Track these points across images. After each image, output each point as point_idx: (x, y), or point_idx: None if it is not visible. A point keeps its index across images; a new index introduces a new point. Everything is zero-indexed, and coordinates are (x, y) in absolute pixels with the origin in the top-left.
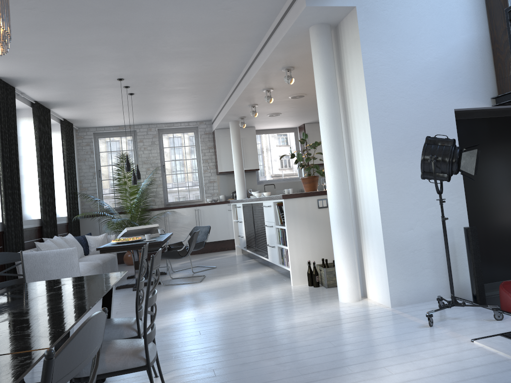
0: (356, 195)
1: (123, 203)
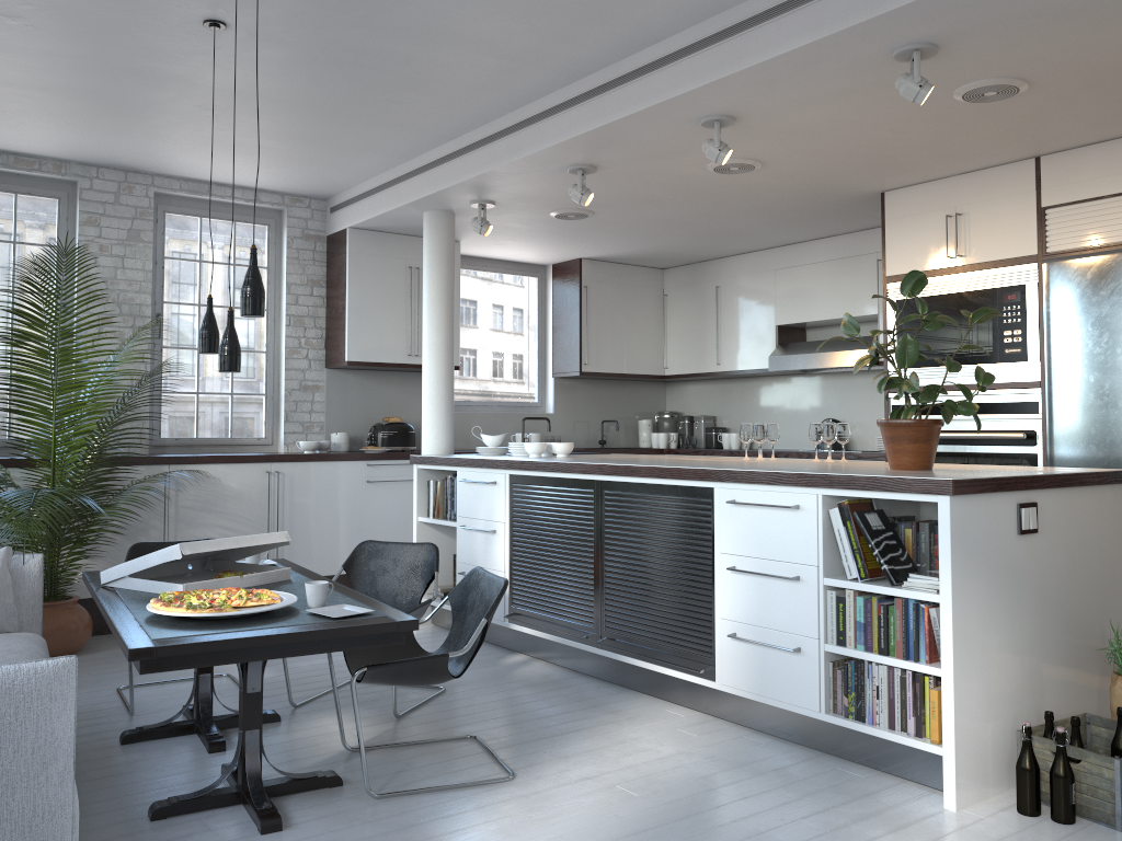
0: None
1: (28, 430)
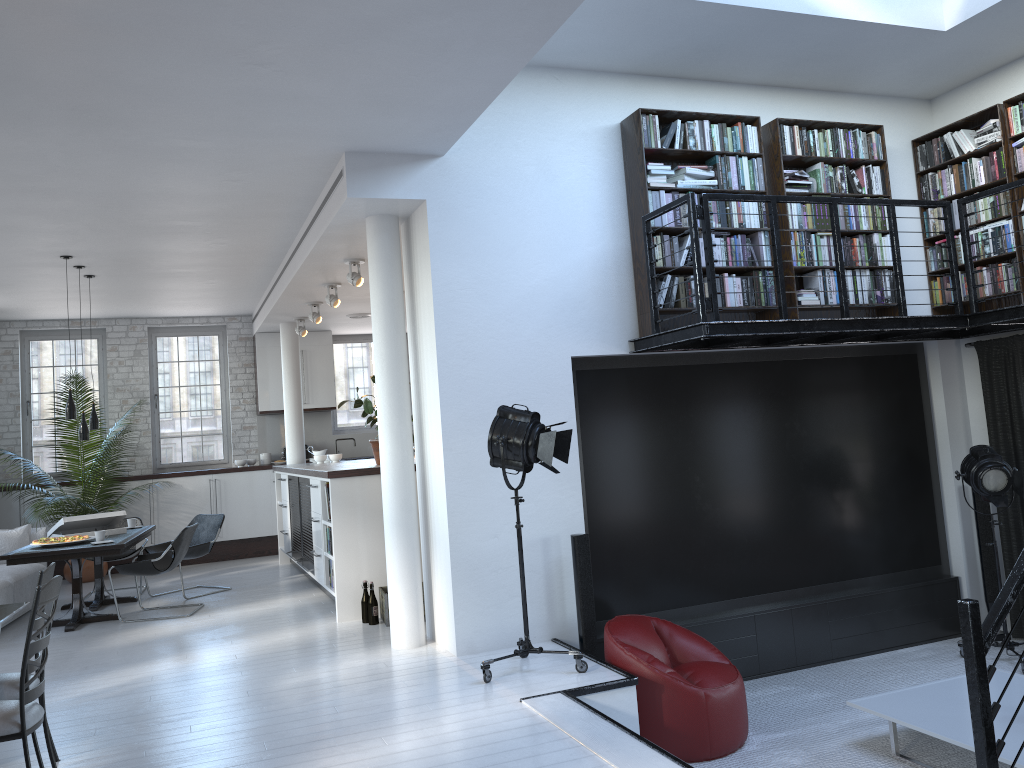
0: (426, 480)
1: (69, 467)
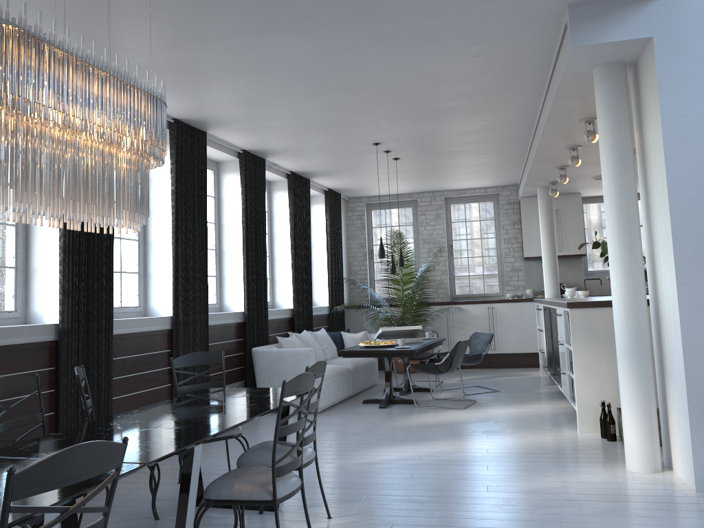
0: (659, 313)
1: (393, 294)
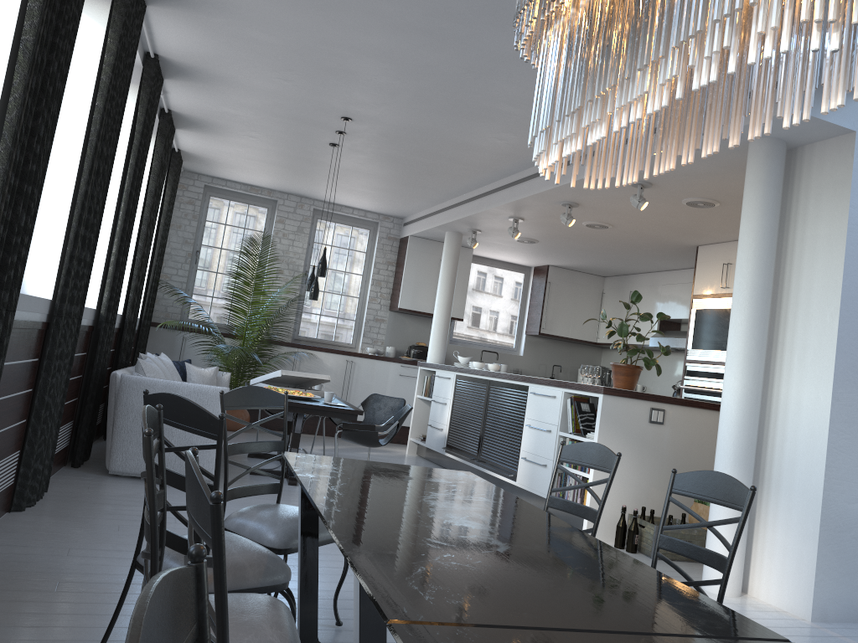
0: (766, 423)
1: (235, 320)
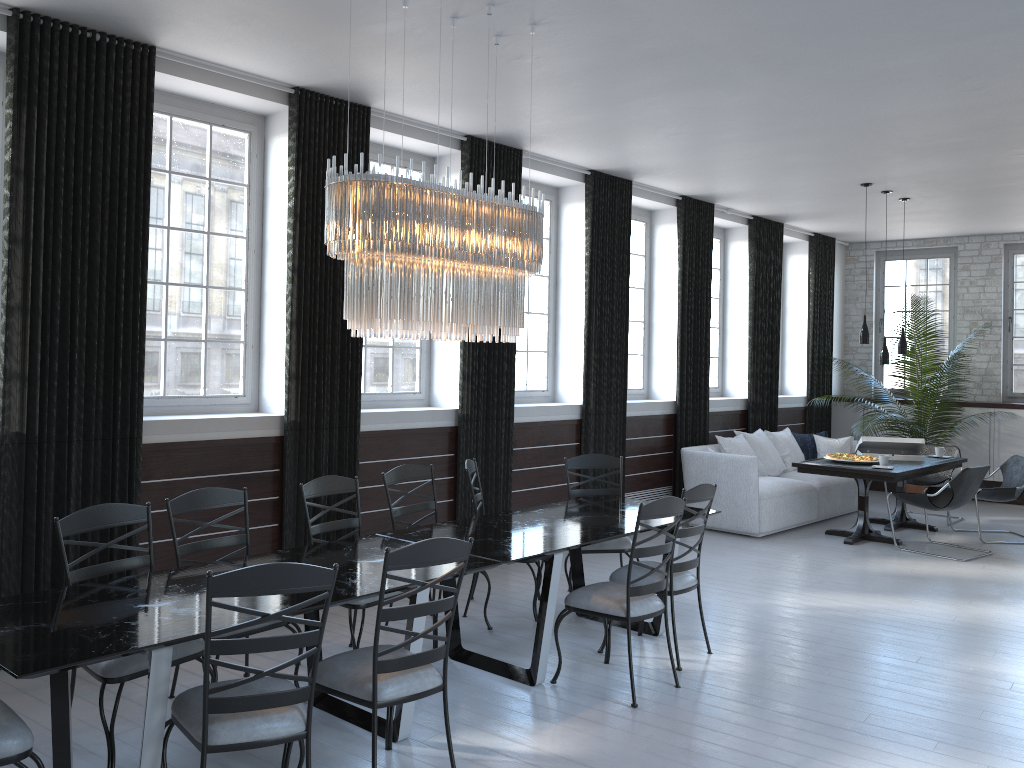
0: None
1: (905, 386)
